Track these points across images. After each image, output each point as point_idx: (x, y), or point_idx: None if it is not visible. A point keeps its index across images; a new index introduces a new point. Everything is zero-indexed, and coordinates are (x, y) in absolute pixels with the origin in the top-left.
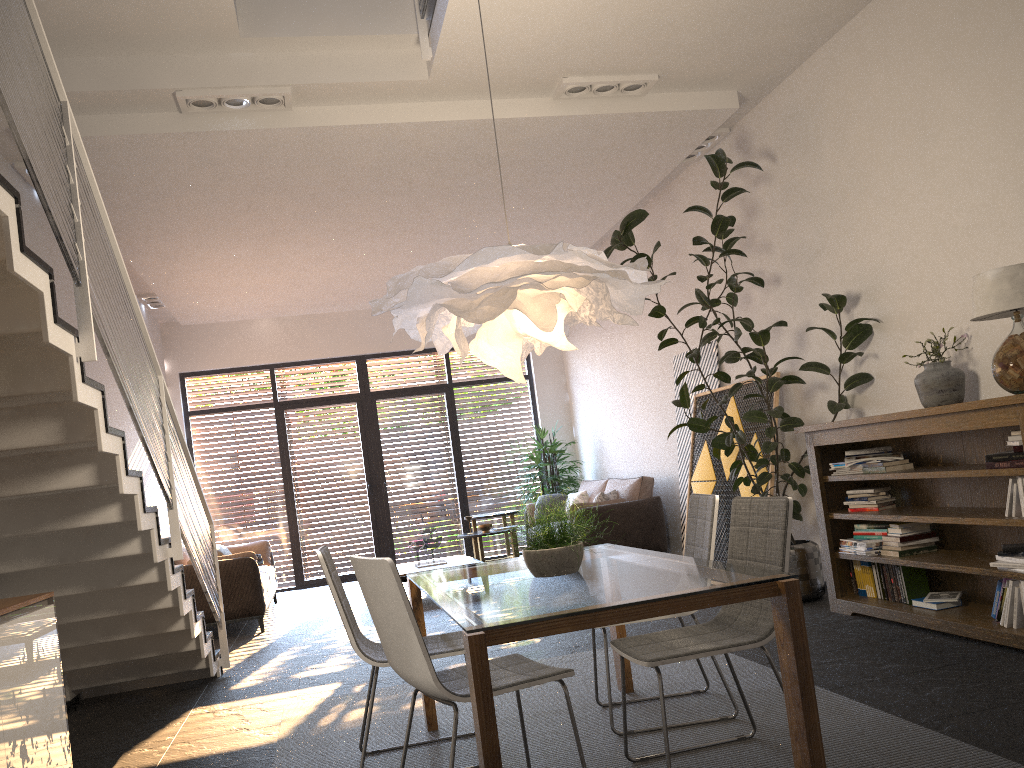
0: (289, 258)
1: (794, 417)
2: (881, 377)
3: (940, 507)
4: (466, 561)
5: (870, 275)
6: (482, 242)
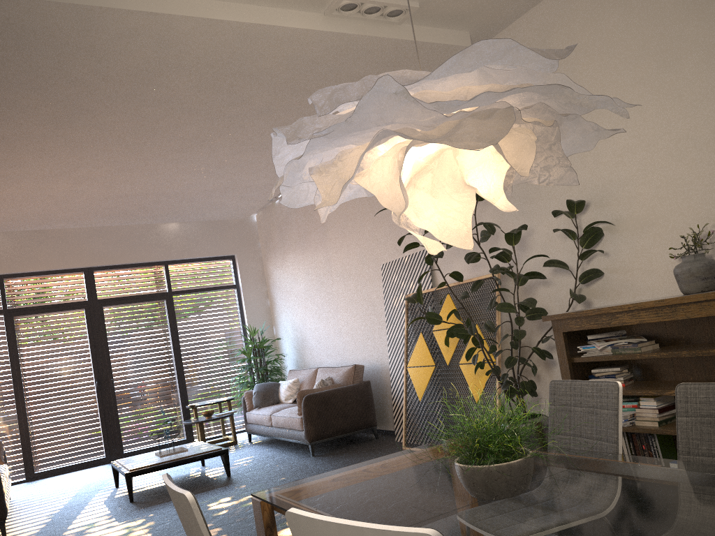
0: (31, 168)
1: (539, 307)
2: (612, 272)
3: (684, 381)
4: (206, 447)
5: (601, 186)
6: (216, 165)
